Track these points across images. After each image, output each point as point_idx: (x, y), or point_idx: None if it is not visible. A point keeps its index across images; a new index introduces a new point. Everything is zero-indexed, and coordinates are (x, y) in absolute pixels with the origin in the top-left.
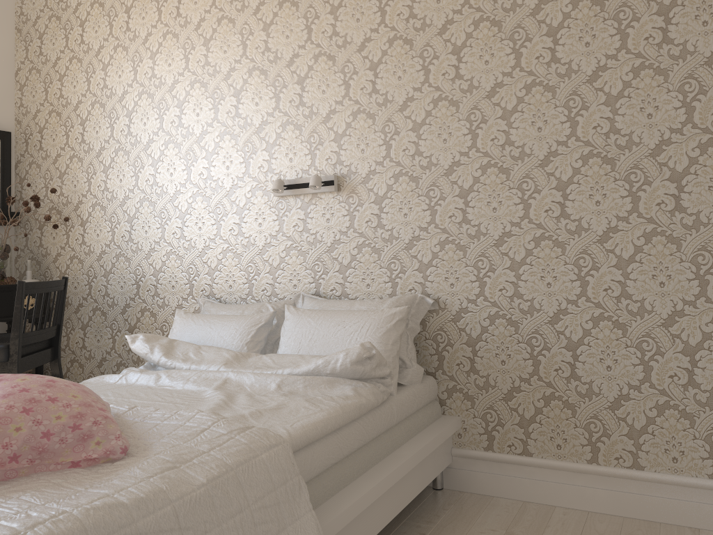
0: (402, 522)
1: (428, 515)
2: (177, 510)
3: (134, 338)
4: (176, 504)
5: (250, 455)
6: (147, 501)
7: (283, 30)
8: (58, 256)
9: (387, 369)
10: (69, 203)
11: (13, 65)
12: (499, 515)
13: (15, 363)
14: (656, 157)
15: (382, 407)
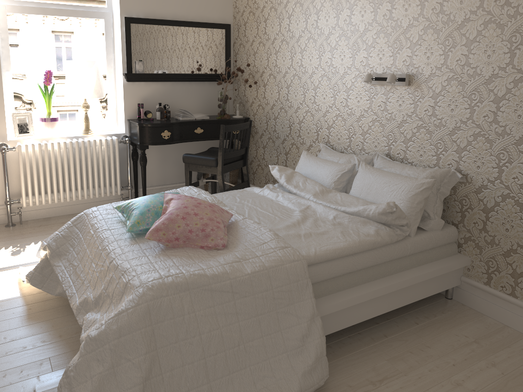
0: (409, 312)
1: (429, 313)
2: (232, 283)
3: (273, 168)
4: (232, 280)
5: (279, 264)
6: (218, 276)
7: None
8: (252, 103)
9: (404, 221)
10: (258, 72)
11: None
12: (478, 328)
13: (220, 168)
14: None
15: (397, 244)
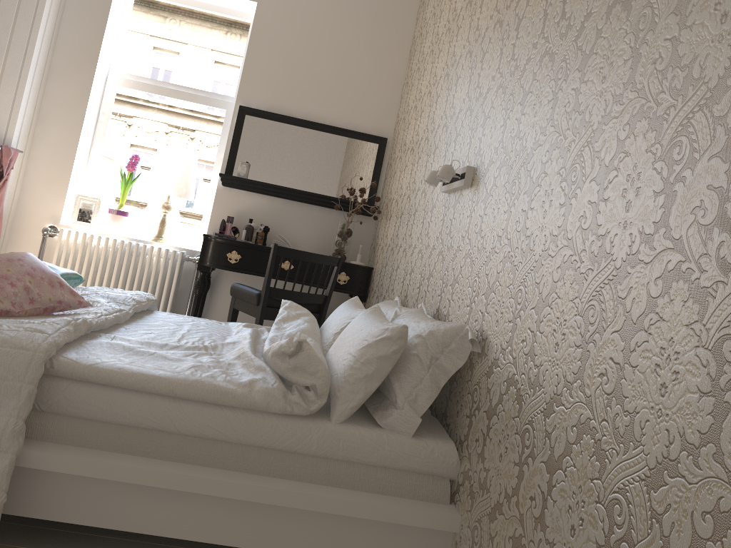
0: None
1: None
2: None
3: (284, 303)
4: None
5: None
6: None
7: (487, 3)
8: (379, 245)
9: (311, 380)
10: (391, 199)
11: (402, 82)
12: None
13: (260, 308)
14: (714, 106)
15: (286, 420)
